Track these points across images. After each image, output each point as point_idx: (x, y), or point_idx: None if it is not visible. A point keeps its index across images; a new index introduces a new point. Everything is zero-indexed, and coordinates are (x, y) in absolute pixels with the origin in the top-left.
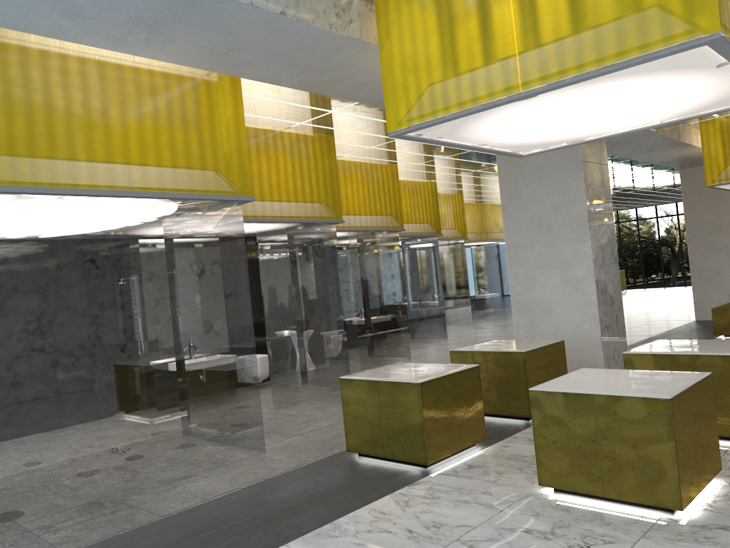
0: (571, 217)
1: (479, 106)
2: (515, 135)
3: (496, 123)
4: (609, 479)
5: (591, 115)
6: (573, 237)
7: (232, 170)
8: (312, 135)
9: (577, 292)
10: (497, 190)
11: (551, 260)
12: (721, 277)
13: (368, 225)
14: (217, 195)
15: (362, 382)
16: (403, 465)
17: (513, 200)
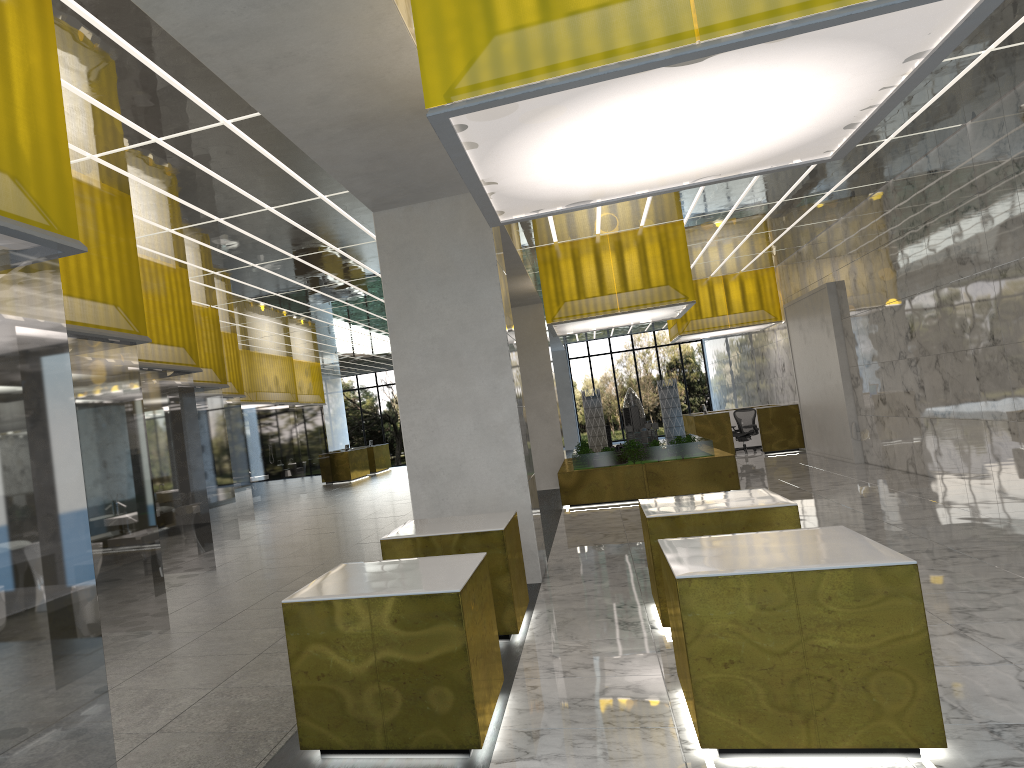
0: (485, 340)
1: (617, 65)
2: (549, 169)
3: (577, 124)
4: (825, 716)
5: (671, 142)
6: (489, 367)
7: (44, 179)
8: (101, 187)
9: (498, 446)
10: (280, 330)
11: (461, 400)
12: (534, 440)
13: (157, 359)
14: (21, 224)
15: (335, 604)
16: (420, 757)
17: (405, 314)
